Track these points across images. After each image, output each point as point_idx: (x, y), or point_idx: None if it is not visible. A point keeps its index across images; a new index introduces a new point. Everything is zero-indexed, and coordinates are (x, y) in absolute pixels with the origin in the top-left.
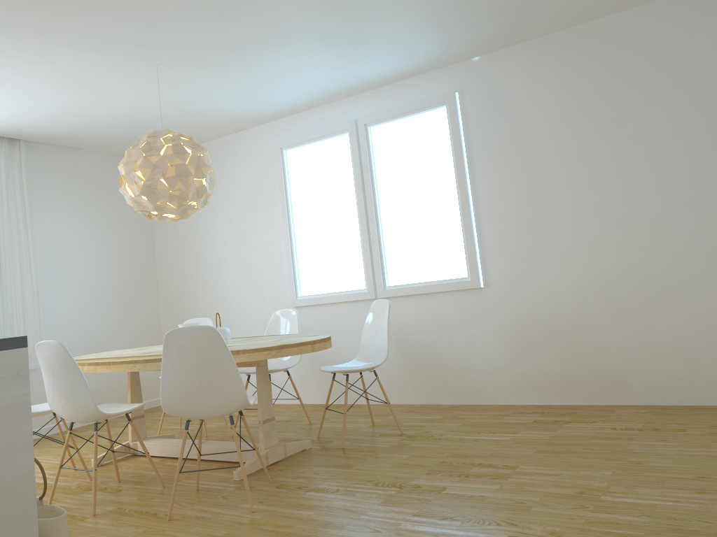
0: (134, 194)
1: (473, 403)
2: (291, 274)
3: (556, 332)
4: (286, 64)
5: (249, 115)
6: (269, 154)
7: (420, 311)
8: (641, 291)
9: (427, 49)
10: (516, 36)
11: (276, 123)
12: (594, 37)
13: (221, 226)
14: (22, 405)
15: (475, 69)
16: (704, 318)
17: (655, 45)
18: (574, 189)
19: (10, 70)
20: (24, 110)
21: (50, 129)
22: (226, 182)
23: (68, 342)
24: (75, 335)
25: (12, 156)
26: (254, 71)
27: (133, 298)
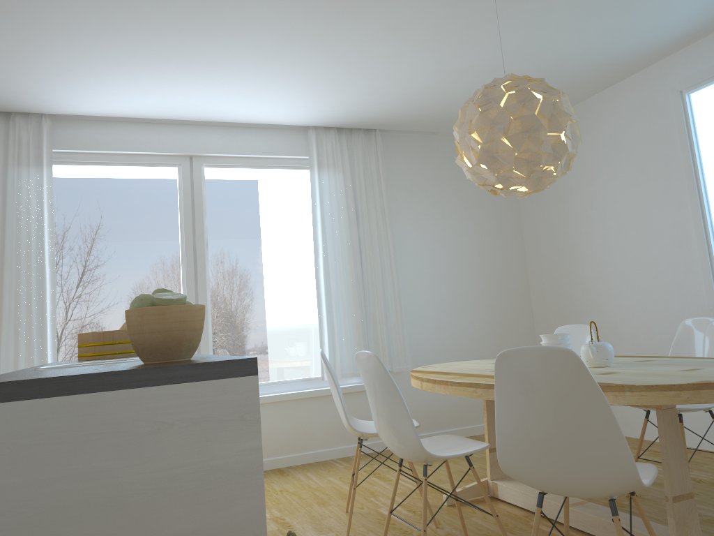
0: (471, 164)
1: None
2: (707, 267)
3: None
4: None
5: (630, 54)
6: (663, 104)
7: None
8: None
9: None
10: None
11: (671, 59)
12: None
13: (601, 207)
14: (249, 466)
15: None
16: None
17: None
18: None
19: (339, 42)
20: (367, 92)
21: (399, 112)
22: (604, 150)
23: (432, 345)
24: (439, 338)
25: (368, 148)
26: None
27: (500, 297)
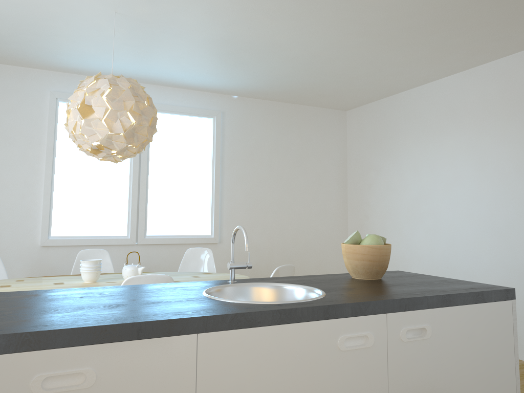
0: (110, 130)
1: None
2: (47, 215)
3: (256, 273)
4: (170, 55)
5: (48, 61)
6: (37, 99)
7: (170, 256)
8: (300, 252)
9: (234, 84)
10: (269, 96)
11: (52, 73)
12: (297, 113)
13: None
14: None
15: (234, 103)
16: (322, 267)
17: (320, 129)
18: (277, 191)
19: None
20: None
21: None
22: None
23: None
24: None
25: None
26: (145, 47)
27: None
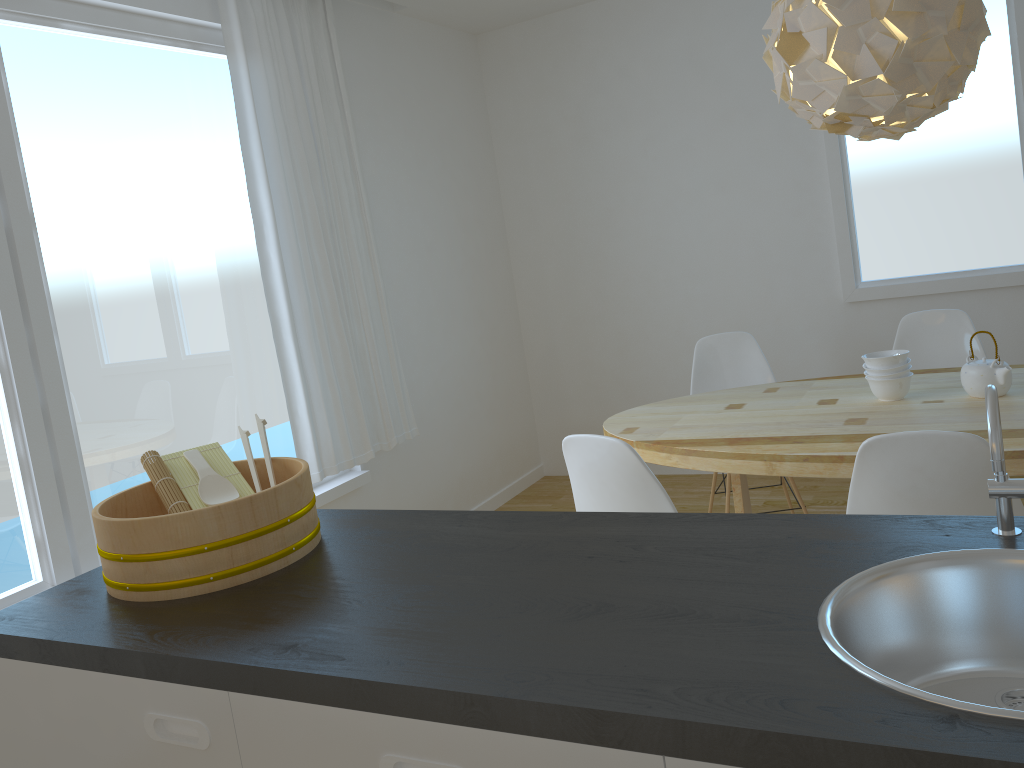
0: (850, 76)
1: None
2: (846, 242)
3: None
4: None
5: None
6: None
7: None
8: None
9: None
10: None
11: None
12: None
13: (664, 156)
14: None
15: None
16: None
17: None
18: None
19: None
20: None
21: None
22: (675, 70)
23: (426, 387)
24: (433, 373)
25: (313, 21)
26: None
27: (488, 296)
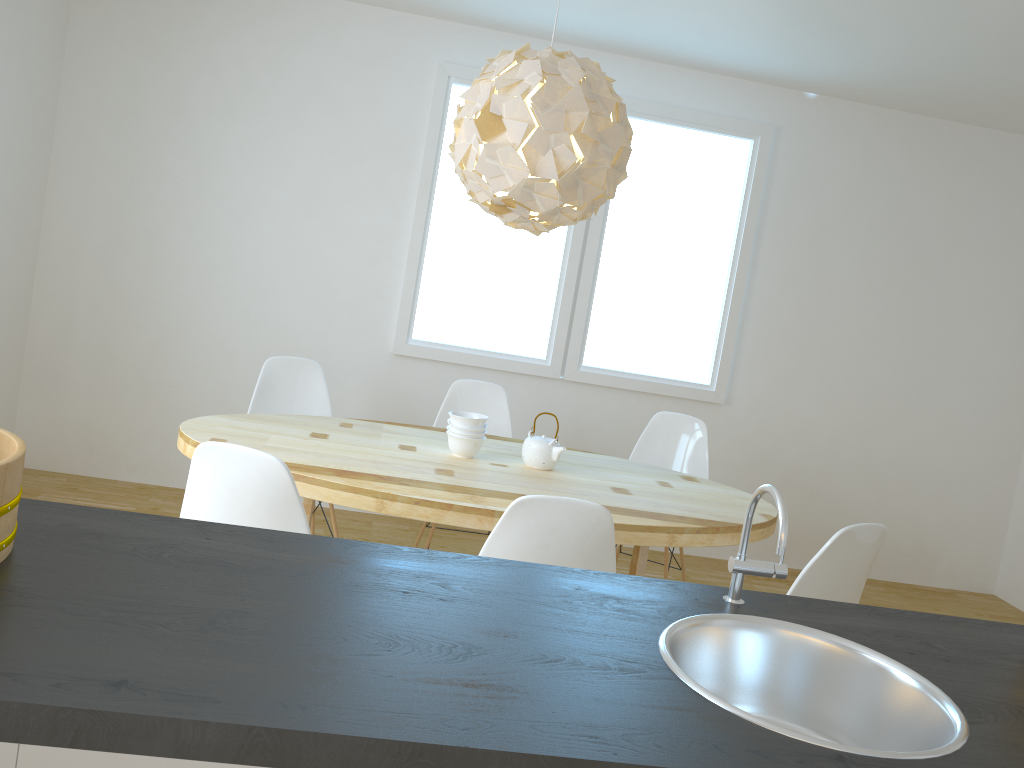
0: (531, 172)
1: (661, 549)
2: (410, 299)
3: (794, 480)
4: (680, 1)
5: (440, 1)
6: (415, 76)
7: (621, 413)
8: (900, 454)
9: (813, 69)
10: (892, 100)
11: (446, 26)
12: (953, 143)
13: (261, 162)
14: None
15: (806, 109)
16: (948, 496)
17: (1005, 185)
18: (871, 315)
19: None
20: None
21: None
22: (297, 83)
23: None
24: None
25: None
26: None
27: (9, 245)
